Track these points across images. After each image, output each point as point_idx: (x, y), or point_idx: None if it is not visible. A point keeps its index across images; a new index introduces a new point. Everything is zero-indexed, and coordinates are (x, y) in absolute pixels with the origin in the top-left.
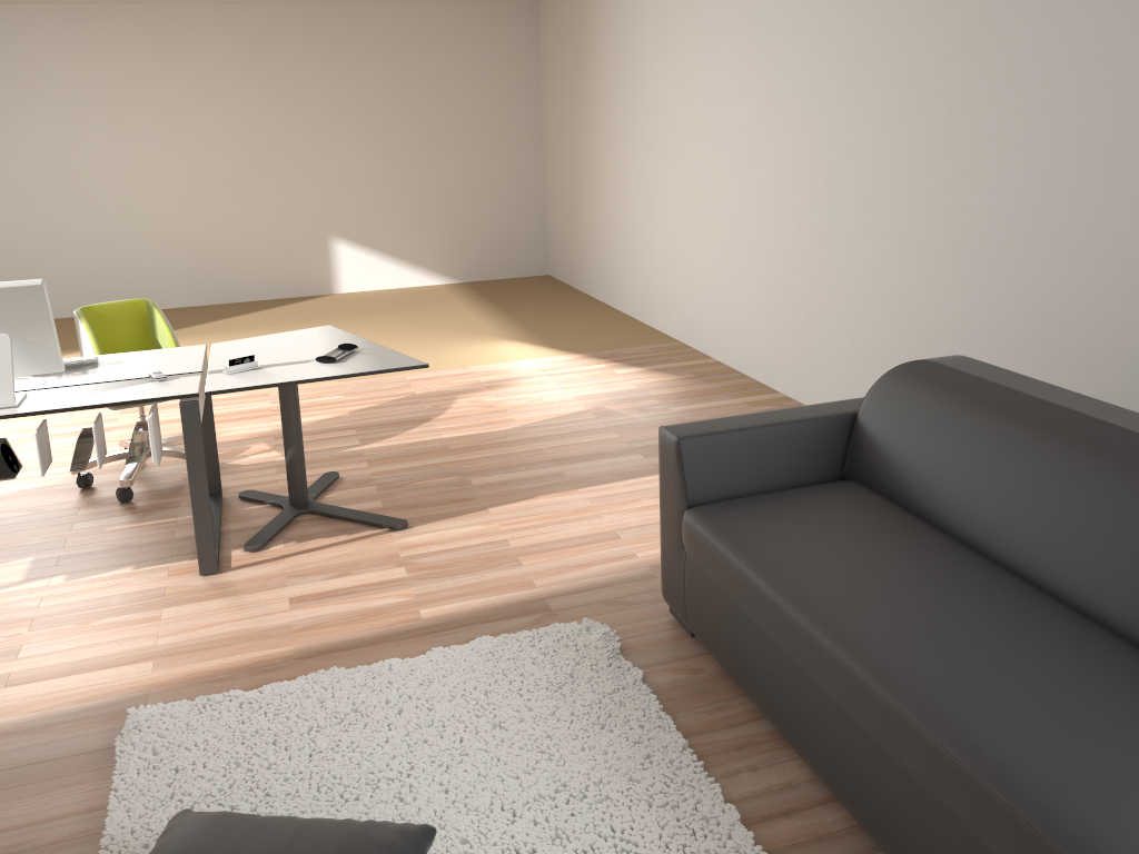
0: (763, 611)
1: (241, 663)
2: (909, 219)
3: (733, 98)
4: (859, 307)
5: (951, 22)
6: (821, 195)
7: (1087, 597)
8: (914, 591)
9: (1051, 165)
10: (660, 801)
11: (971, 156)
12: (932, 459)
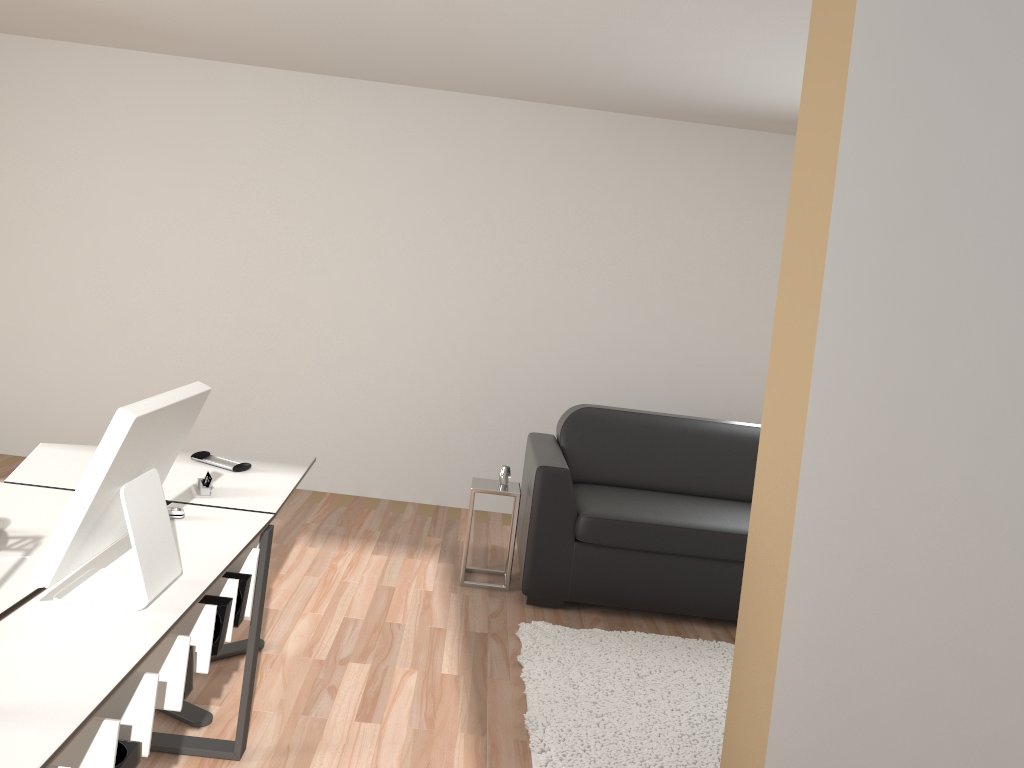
0: (693, 542)
1: (471, 760)
2: (388, 325)
3: (136, 204)
4: (322, 390)
5: (439, 201)
6: (277, 302)
7: (750, 494)
8: (719, 511)
9: (517, 297)
10: (730, 656)
11: (453, 286)
12: (636, 457)
